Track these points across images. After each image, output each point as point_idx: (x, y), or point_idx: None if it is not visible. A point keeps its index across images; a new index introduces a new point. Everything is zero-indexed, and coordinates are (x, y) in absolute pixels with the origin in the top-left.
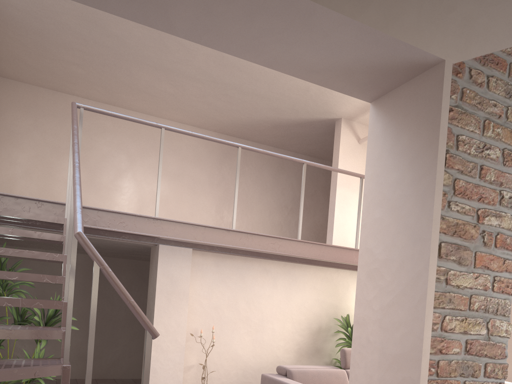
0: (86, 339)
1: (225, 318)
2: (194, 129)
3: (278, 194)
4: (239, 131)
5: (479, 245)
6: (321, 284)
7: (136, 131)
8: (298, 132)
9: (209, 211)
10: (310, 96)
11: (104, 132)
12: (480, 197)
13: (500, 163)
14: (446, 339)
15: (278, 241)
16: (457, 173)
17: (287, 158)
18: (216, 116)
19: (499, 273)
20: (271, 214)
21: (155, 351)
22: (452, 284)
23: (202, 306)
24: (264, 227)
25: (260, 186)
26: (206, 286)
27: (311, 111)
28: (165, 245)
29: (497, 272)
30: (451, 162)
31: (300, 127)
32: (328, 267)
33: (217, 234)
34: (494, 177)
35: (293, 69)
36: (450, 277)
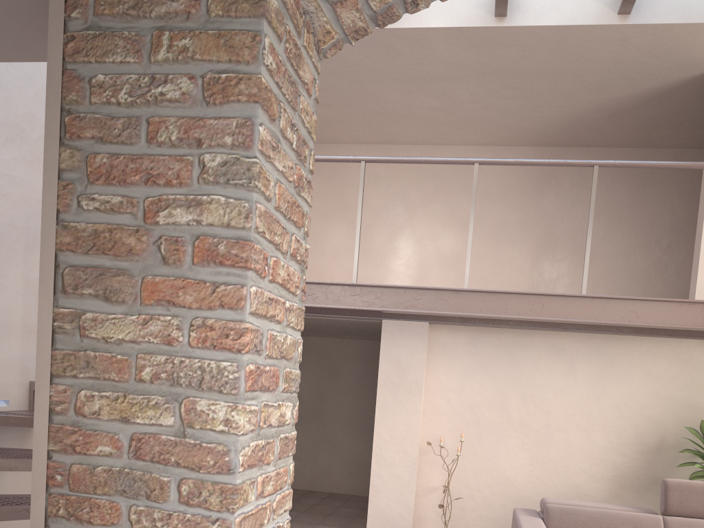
0: (366, 447)
1: (485, 421)
2: (499, 149)
3: (642, 224)
4: (565, 137)
5: (154, 264)
6: (664, 368)
7: (418, 171)
8: (659, 113)
9: (521, 266)
10: (635, 47)
11: (378, 182)
12: (150, 176)
13: (199, 102)
14: (83, 429)
15: (543, 300)
16: (96, 143)
17: (561, 164)
18: (518, 123)
19: (208, 312)
20: (629, 259)
21: (376, 463)
22: (93, 336)
23: (450, 403)
24: (615, 281)
25: (608, 216)
26: (457, 375)
27: (657, 72)
28: (390, 320)
29: (204, 311)
30: (76, 128)
31: (657, 104)
32: (678, 337)
33: (439, 298)
34: (179, 133)
35: (6, 53)
36: (85, 324)
